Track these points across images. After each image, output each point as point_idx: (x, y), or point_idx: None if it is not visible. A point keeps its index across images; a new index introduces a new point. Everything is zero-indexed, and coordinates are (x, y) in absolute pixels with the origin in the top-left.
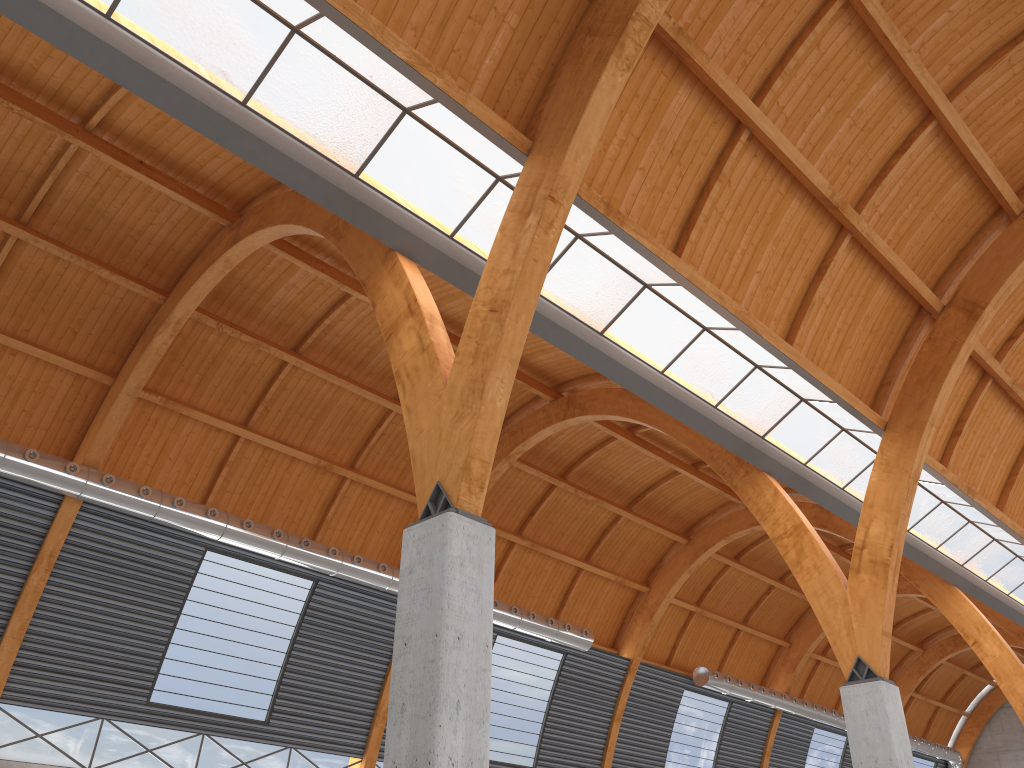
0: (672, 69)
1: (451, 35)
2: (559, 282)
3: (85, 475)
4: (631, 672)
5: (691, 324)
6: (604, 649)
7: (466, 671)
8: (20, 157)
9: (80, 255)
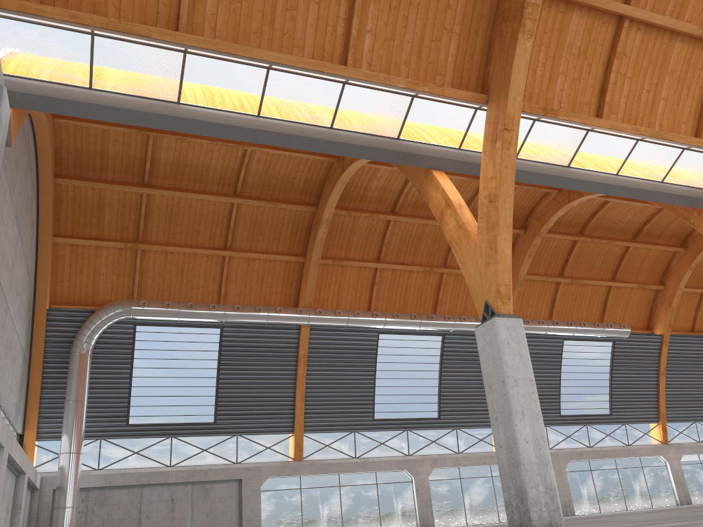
0: (564, 6)
1: (425, 55)
2: (531, 148)
3: (307, 313)
4: (664, 343)
5: (627, 140)
6: (641, 332)
7: (523, 396)
8: (226, 163)
9: (269, 201)
